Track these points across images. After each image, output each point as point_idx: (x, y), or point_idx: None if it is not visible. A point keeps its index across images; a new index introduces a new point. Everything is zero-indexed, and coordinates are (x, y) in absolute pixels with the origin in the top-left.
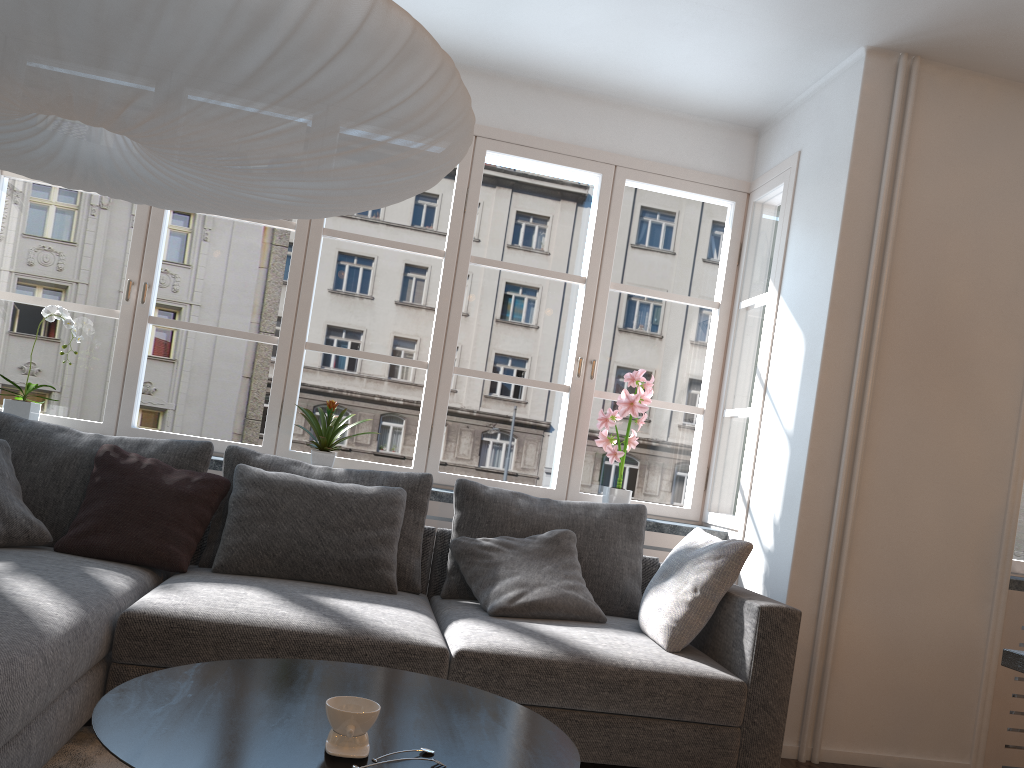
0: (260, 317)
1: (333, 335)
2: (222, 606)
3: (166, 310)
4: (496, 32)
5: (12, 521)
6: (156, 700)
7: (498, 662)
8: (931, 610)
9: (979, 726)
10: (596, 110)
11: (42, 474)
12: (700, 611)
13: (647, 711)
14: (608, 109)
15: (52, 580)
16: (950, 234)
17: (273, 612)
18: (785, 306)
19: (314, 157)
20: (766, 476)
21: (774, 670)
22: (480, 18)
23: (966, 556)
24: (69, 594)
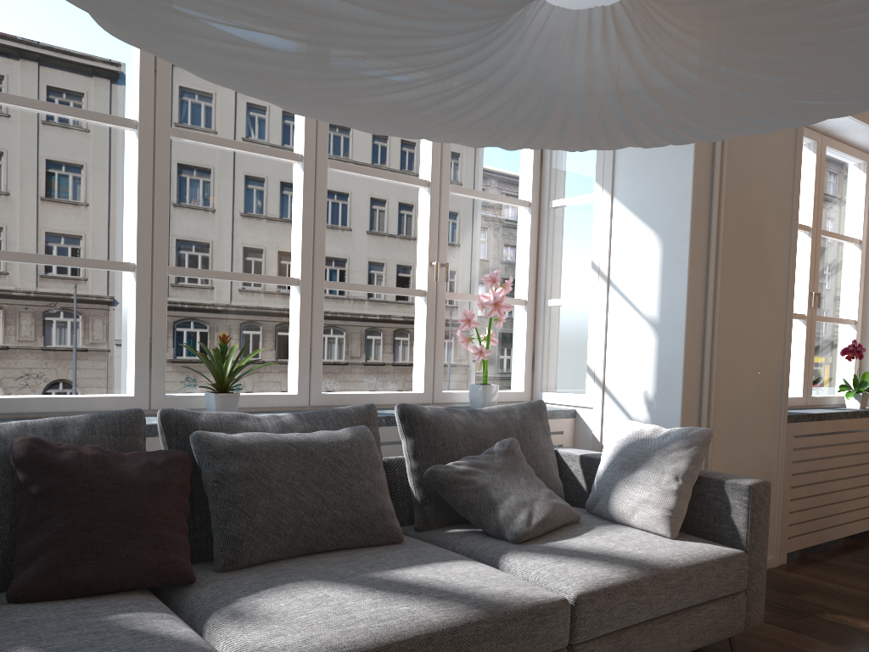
0: None
1: None
2: (347, 624)
3: None
4: None
5: None
6: None
7: (606, 597)
8: (751, 450)
9: (777, 529)
10: None
11: None
12: (686, 497)
13: (698, 600)
14: None
15: None
16: (751, 145)
17: (399, 613)
18: (624, 207)
19: None
20: (626, 359)
21: (761, 536)
22: None
23: (766, 403)
24: None
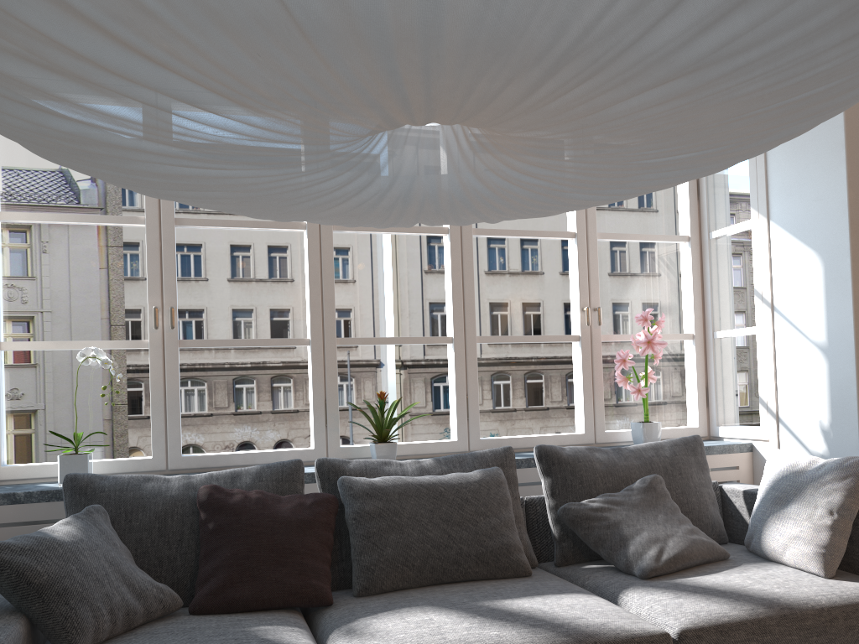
0: (95, 312)
1: None
2: (436, 643)
3: (6, 320)
4: None
5: (145, 594)
6: None
7: (718, 634)
8: None
9: None
10: None
11: (147, 532)
12: (843, 532)
13: None
14: None
15: None
16: None
17: (487, 636)
18: (781, 230)
19: (765, 134)
20: (797, 387)
21: None
22: None
23: None
24: None
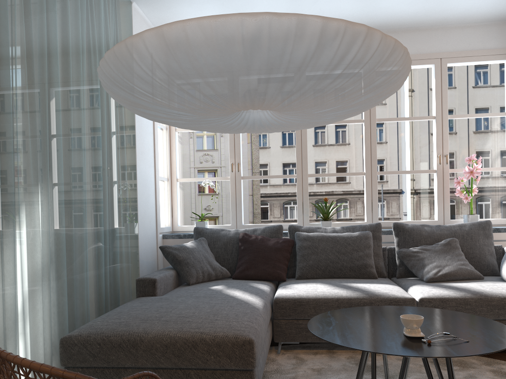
0: (248, 166)
1: (283, 167)
2: (311, 291)
3: (207, 171)
4: (373, 13)
5: (216, 269)
6: (327, 324)
7: (440, 301)
8: None
9: None
10: (426, 34)
11: (220, 249)
12: None
13: None
14: (432, 32)
15: (243, 289)
16: None
17: (333, 291)
18: None
19: (350, 101)
20: None
21: None
22: (365, 9)
23: None
24: (253, 294)
